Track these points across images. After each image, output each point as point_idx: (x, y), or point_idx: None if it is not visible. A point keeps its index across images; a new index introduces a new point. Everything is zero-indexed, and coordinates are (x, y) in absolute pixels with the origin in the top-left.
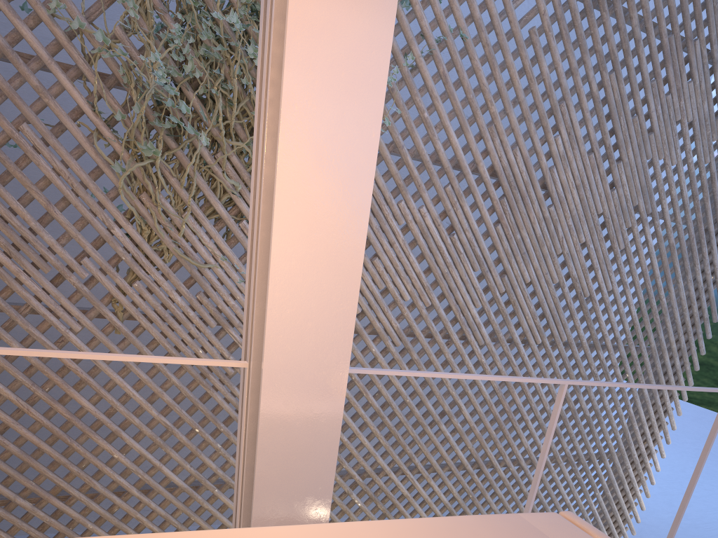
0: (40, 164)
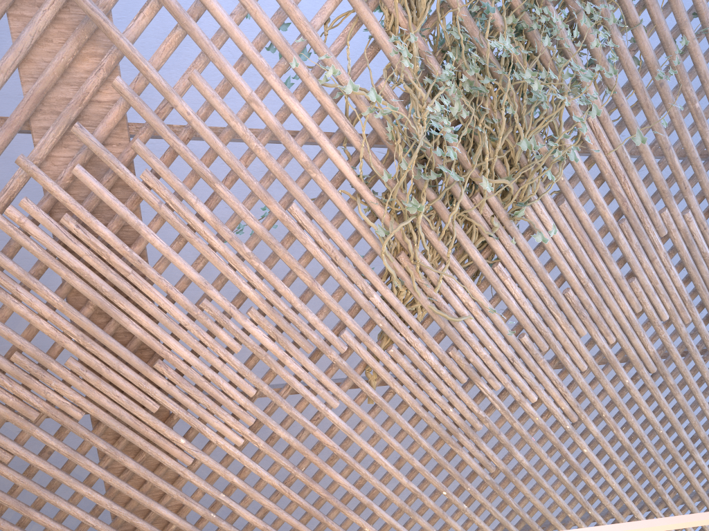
0: (306, 243)
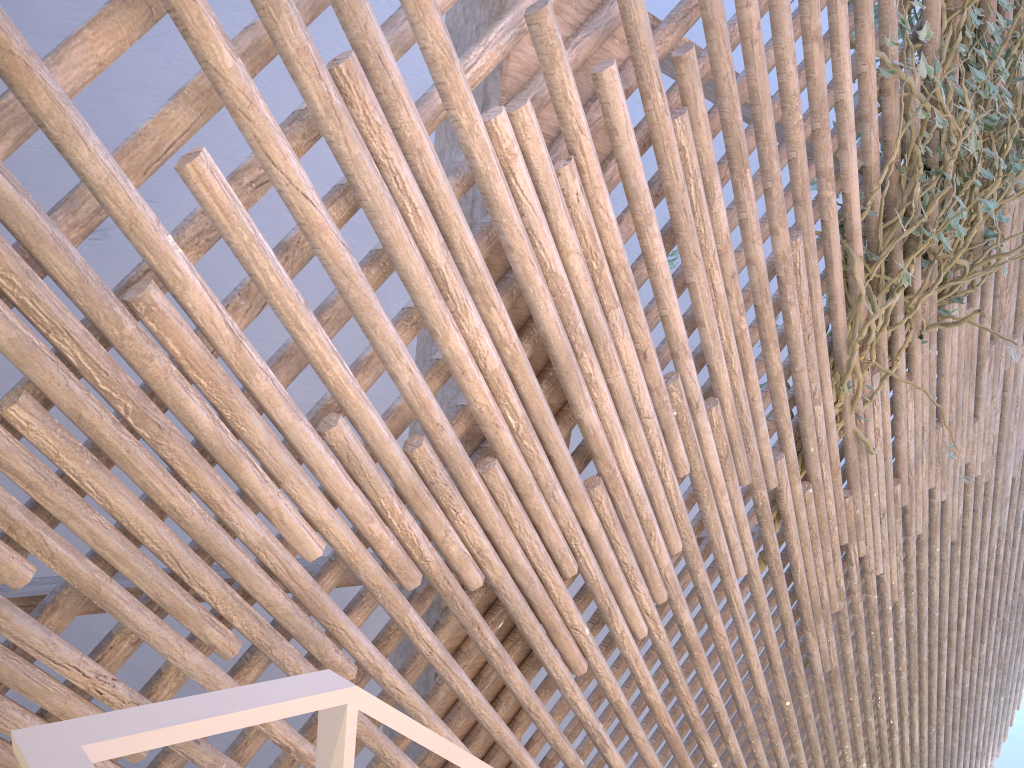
0: (794, 304)
